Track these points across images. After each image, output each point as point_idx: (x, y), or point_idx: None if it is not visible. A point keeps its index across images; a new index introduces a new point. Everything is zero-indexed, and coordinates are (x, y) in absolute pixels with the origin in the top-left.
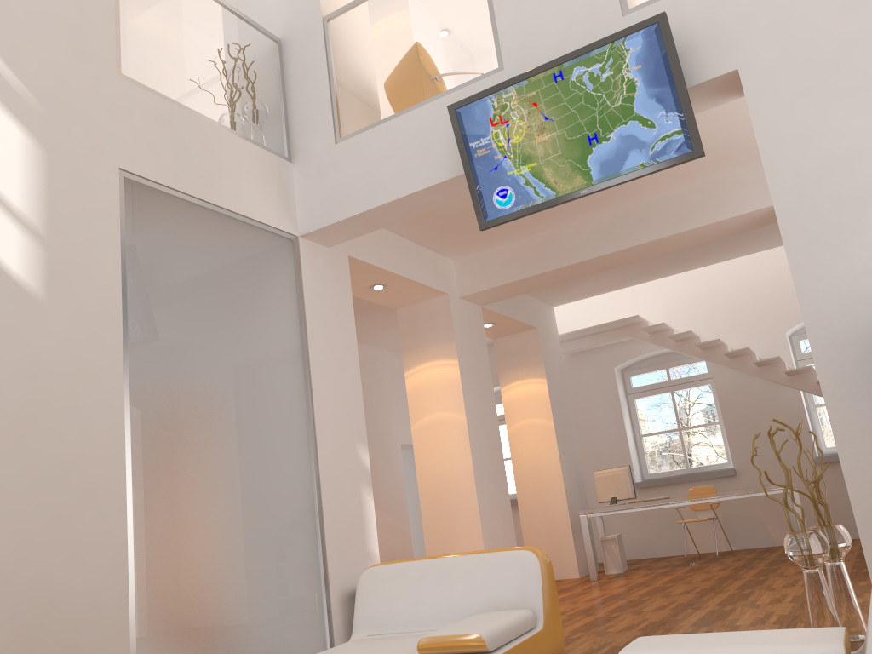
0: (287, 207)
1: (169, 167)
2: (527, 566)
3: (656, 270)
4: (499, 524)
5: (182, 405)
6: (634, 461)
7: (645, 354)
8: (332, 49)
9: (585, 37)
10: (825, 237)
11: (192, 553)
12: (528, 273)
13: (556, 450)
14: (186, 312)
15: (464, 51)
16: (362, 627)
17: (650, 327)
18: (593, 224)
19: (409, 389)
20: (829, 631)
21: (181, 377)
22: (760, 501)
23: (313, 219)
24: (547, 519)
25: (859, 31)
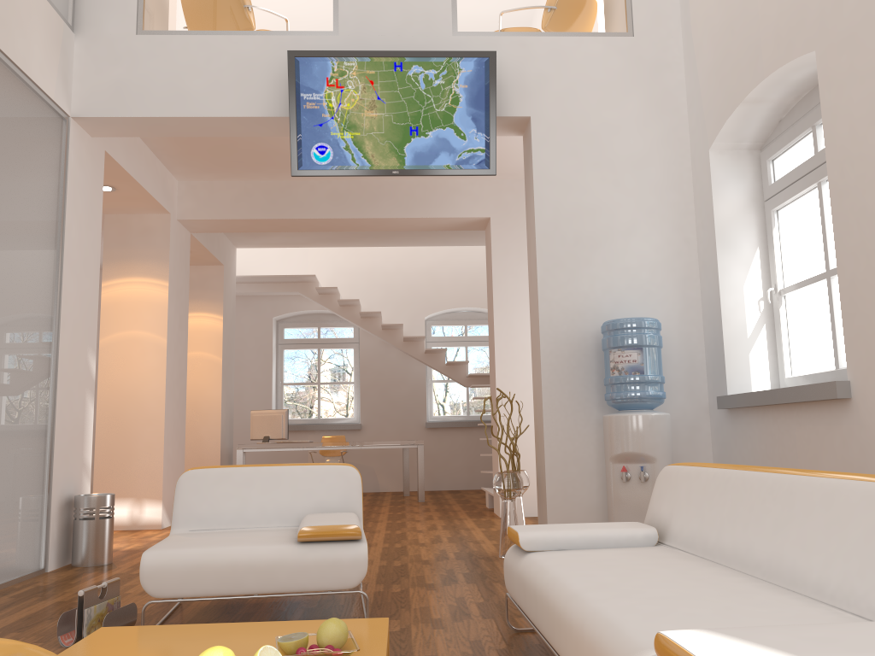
0: (65, 81)
1: None
2: (350, 479)
3: (345, 239)
4: (176, 449)
5: None
6: (273, 406)
7: (304, 311)
8: None
9: (418, 39)
10: (565, 263)
11: None
12: (256, 215)
13: (220, 386)
14: None
15: (301, 1)
16: (183, 523)
17: (324, 288)
18: (329, 188)
19: (104, 300)
20: (634, 523)
21: None
22: (376, 454)
23: (94, 104)
24: (197, 450)
25: (614, 122)
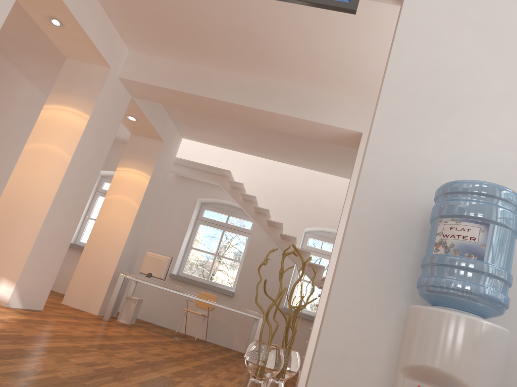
0: None
1: None
2: None
3: (257, 148)
4: (52, 249)
5: None
6: (178, 261)
7: (221, 200)
8: None
9: None
10: (410, 119)
11: None
12: (175, 87)
13: (130, 225)
14: None
15: None
16: None
17: (233, 182)
18: (237, 80)
19: (40, 118)
20: None
21: None
22: (238, 319)
23: None
24: (98, 267)
25: None
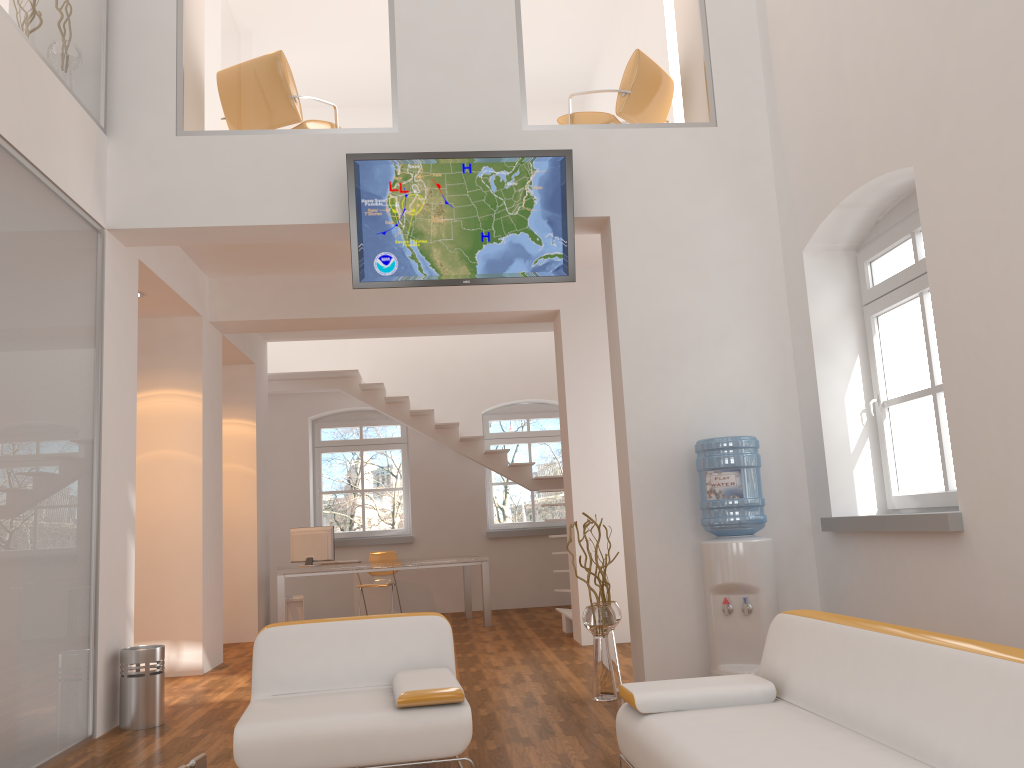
0: (100, 191)
1: (15, 120)
2: (440, 630)
3: (392, 330)
4: (214, 581)
5: (4, 425)
6: (312, 519)
7: (344, 408)
8: (185, 22)
9: (485, 135)
10: (652, 375)
11: (0, 605)
12: (299, 314)
13: (254, 502)
14: (14, 309)
15: (356, 95)
16: (265, 687)
17: (368, 385)
18: None
19: None
20: (750, 676)
21: (6, 390)
22: (431, 570)
23: (131, 214)
24: (230, 577)
25: (699, 220)
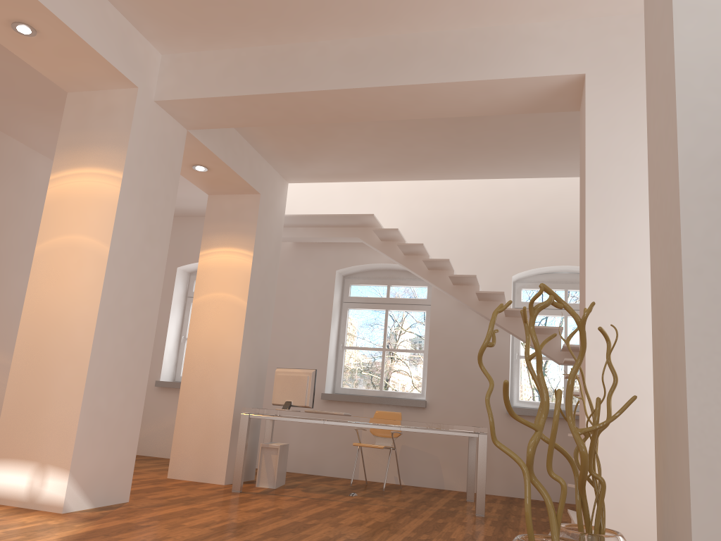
0: None
1: None
2: None
3: (405, 166)
4: (118, 401)
5: None
6: (330, 372)
7: (370, 264)
8: None
9: None
10: None
11: None
12: (247, 91)
13: (241, 335)
14: None
15: None
16: None
17: (382, 230)
18: (344, 49)
19: (49, 197)
20: None
21: None
22: (442, 440)
23: None
24: (207, 410)
25: None
